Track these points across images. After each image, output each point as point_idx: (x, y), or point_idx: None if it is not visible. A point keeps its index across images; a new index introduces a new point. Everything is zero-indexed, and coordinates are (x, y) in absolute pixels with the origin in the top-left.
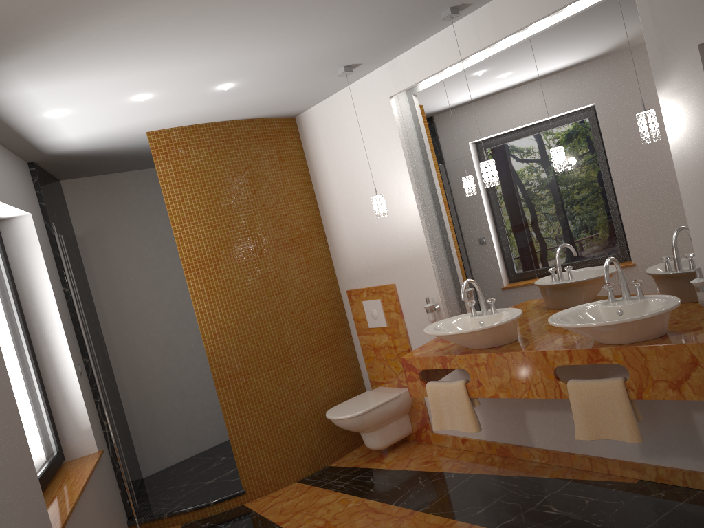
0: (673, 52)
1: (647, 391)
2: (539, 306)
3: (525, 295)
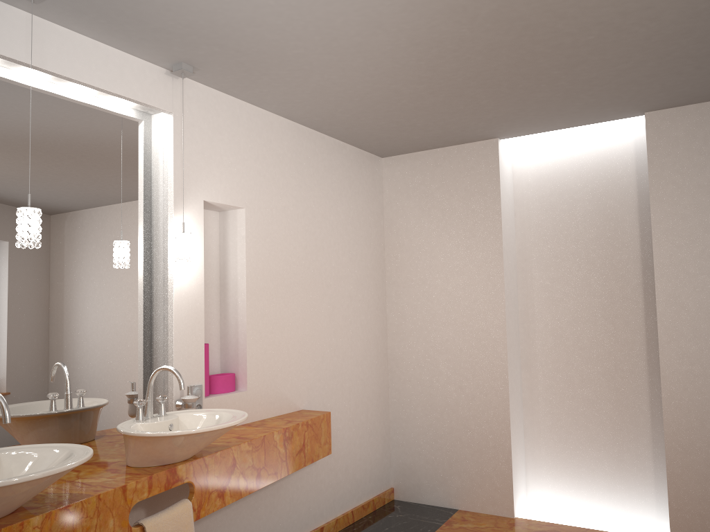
0: (189, 196)
1: (204, 507)
2: None
3: None
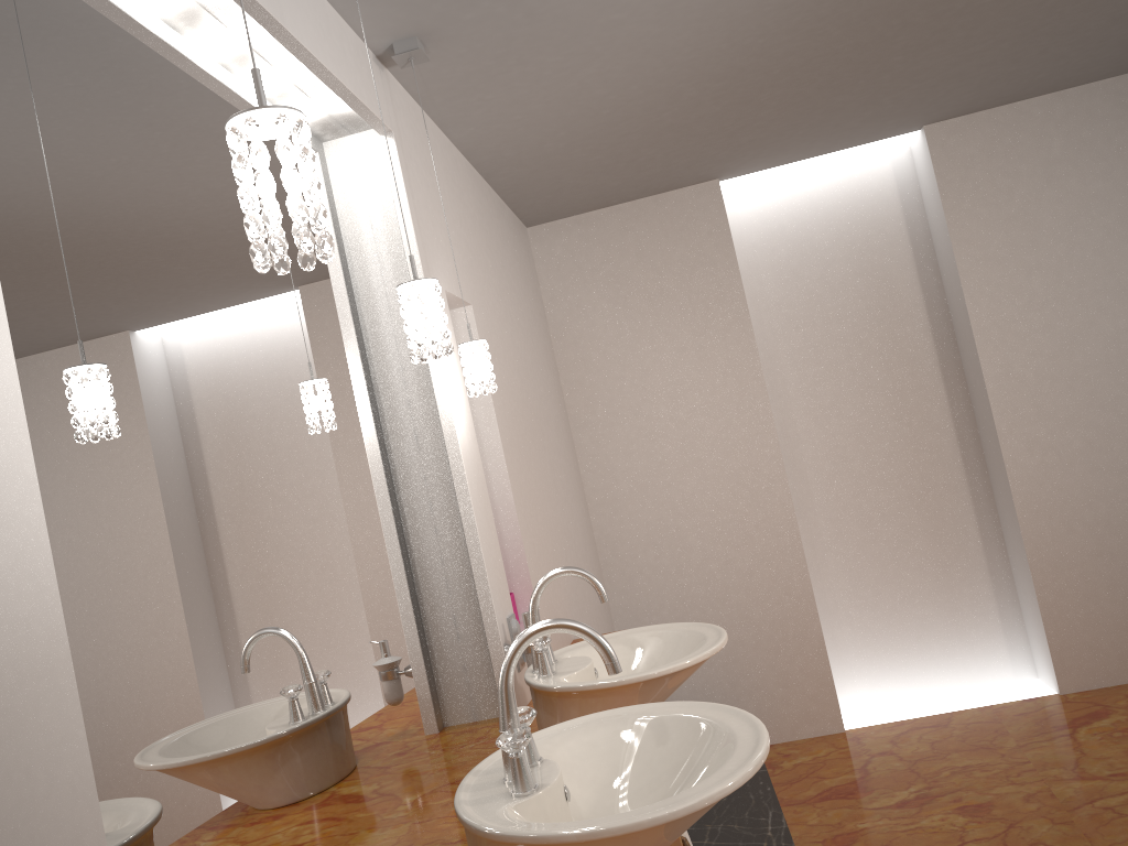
0: None
1: None
2: (312, 841)
3: (282, 817)
